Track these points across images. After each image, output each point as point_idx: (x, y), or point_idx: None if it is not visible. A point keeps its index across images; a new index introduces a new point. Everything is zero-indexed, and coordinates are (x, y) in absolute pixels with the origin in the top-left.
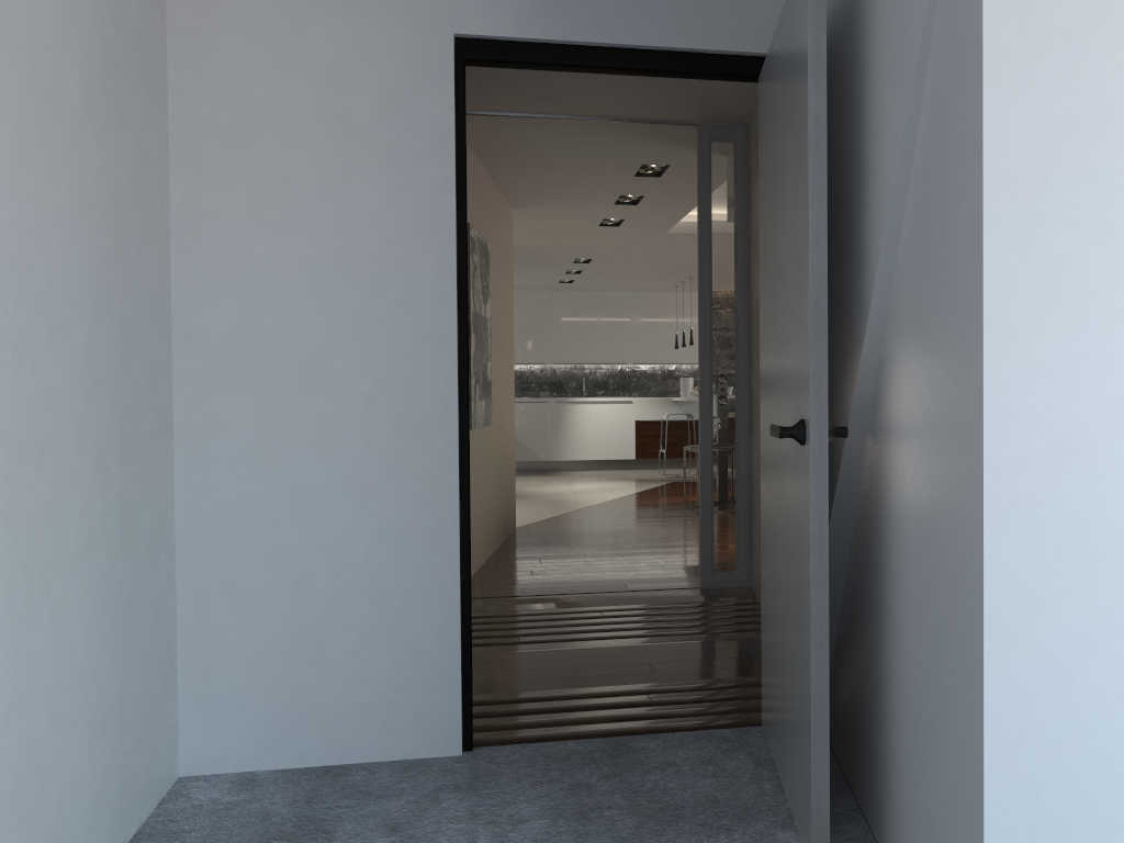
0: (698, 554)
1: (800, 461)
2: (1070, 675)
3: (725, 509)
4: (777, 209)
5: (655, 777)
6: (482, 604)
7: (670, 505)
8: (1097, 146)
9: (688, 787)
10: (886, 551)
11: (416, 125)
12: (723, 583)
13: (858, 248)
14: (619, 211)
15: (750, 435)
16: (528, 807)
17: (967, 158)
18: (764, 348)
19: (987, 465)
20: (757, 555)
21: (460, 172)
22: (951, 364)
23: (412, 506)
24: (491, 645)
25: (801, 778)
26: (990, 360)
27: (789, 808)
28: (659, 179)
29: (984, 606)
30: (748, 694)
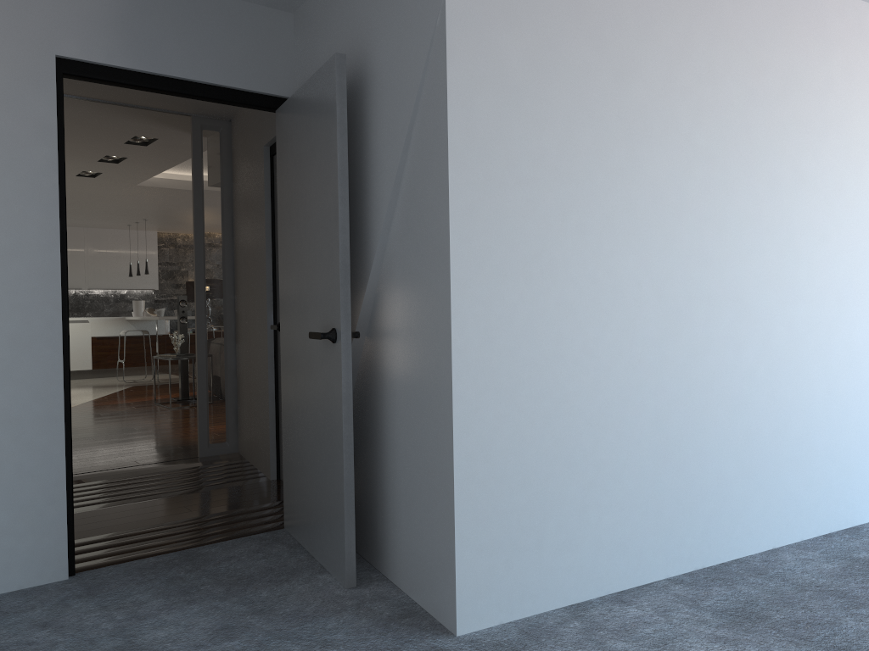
0: (185, 436)
1: (331, 353)
2: (490, 445)
3: (217, 398)
4: (302, 199)
5: (226, 565)
6: None
7: (141, 403)
8: (497, 197)
9: (251, 566)
10: (382, 401)
11: (25, 118)
12: (217, 452)
13: (363, 230)
14: (100, 166)
15: (235, 343)
16: (143, 595)
17: (439, 196)
18: (285, 284)
19: (453, 347)
20: (247, 428)
21: (60, 155)
22: (430, 298)
23: (24, 400)
24: None
25: (334, 539)
26: (454, 296)
27: (320, 564)
28: (145, 147)
29: (453, 415)
30: (266, 513)
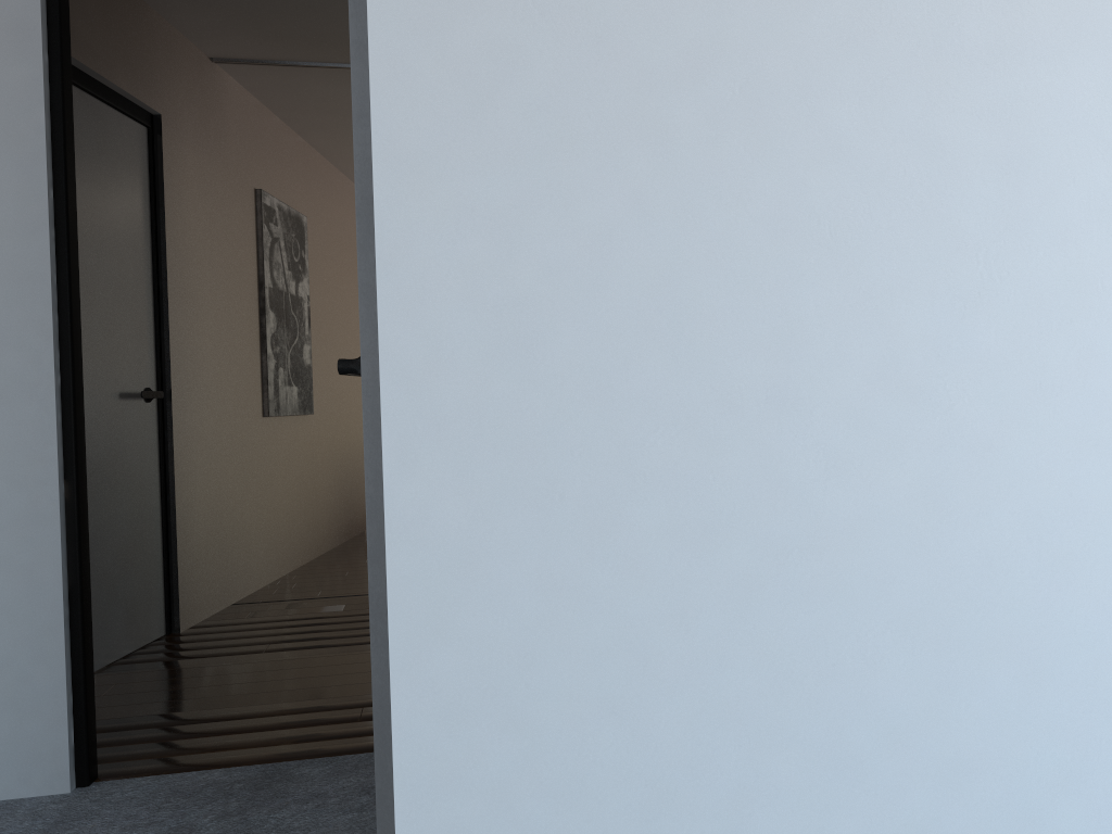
0: None
1: None
2: (524, 677)
3: None
4: None
5: (286, 814)
6: (262, 608)
7: None
8: None
9: (317, 826)
10: None
11: None
12: None
13: None
14: None
15: None
16: None
17: None
18: None
19: (386, 365)
20: None
21: (54, 77)
22: None
23: None
24: (229, 655)
25: None
26: (385, 206)
27: None
28: None
29: (387, 577)
30: None
